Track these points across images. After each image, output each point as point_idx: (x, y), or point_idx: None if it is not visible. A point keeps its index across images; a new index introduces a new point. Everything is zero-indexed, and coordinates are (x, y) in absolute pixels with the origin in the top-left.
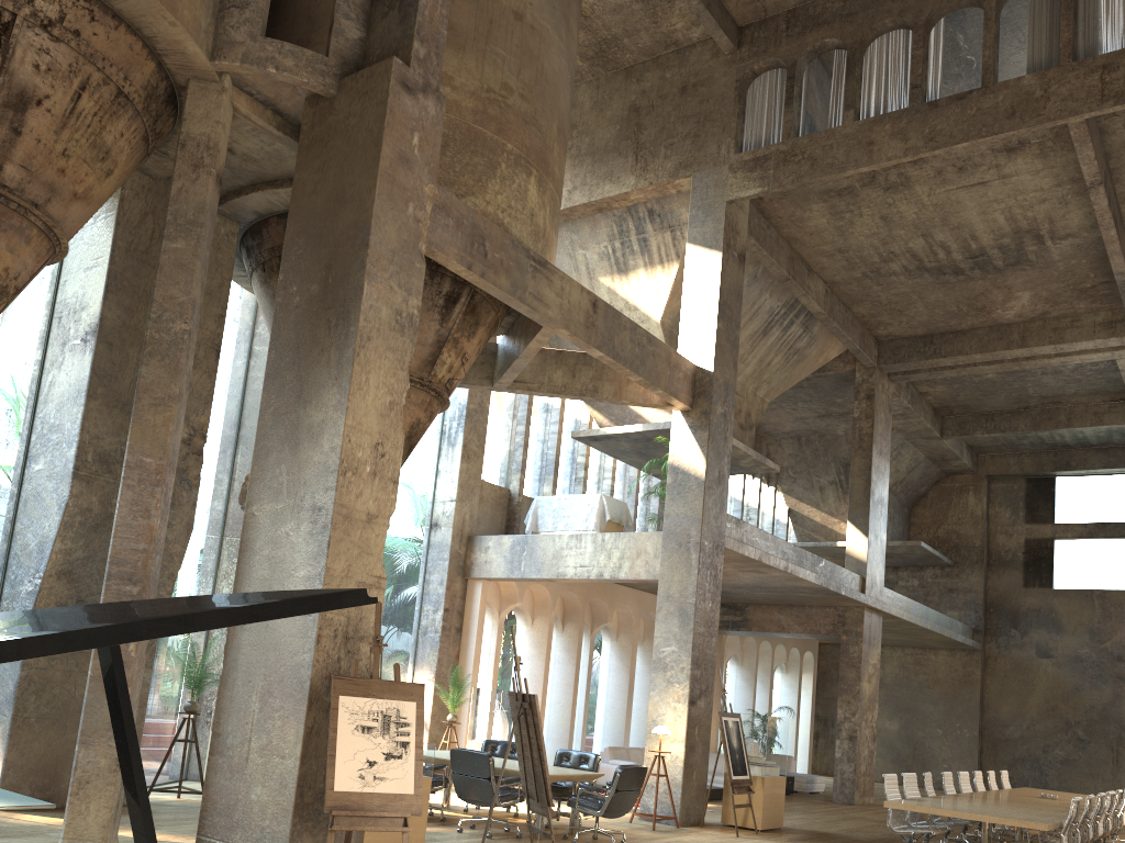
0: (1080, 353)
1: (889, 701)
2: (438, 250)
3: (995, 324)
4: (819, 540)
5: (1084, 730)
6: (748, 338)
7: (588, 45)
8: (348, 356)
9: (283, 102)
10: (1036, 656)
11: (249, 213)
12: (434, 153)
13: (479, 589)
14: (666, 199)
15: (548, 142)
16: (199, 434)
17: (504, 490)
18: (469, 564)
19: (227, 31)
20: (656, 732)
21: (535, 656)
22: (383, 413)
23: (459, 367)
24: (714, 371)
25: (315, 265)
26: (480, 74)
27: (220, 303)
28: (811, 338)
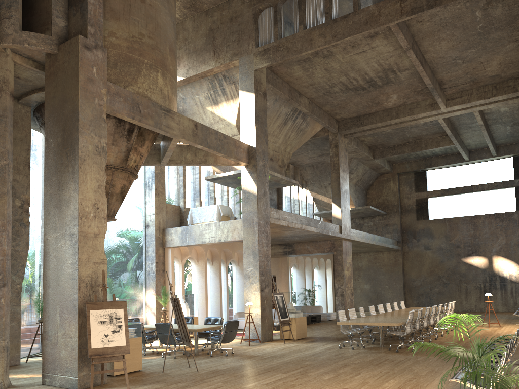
0: (422, 118)
1: (365, 276)
2: (117, 113)
3: (385, 109)
4: (327, 210)
5: (446, 279)
6: (278, 127)
7: (186, 2)
8: (76, 168)
9: (36, 56)
10: (424, 250)
11: (34, 102)
12: (104, 74)
13: (170, 252)
14: (229, 70)
15: (165, 55)
16: (26, 203)
17: (177, 206)
18: (164, 241)
19: (4, 29)
20: (247, 305)
21: (200, 277)
22: (96, 190)
23: (139, 159)
24: (256, 147)
25: (58, 129)
26: (128, 30)
27: (27, 144)
28: (307, 123)
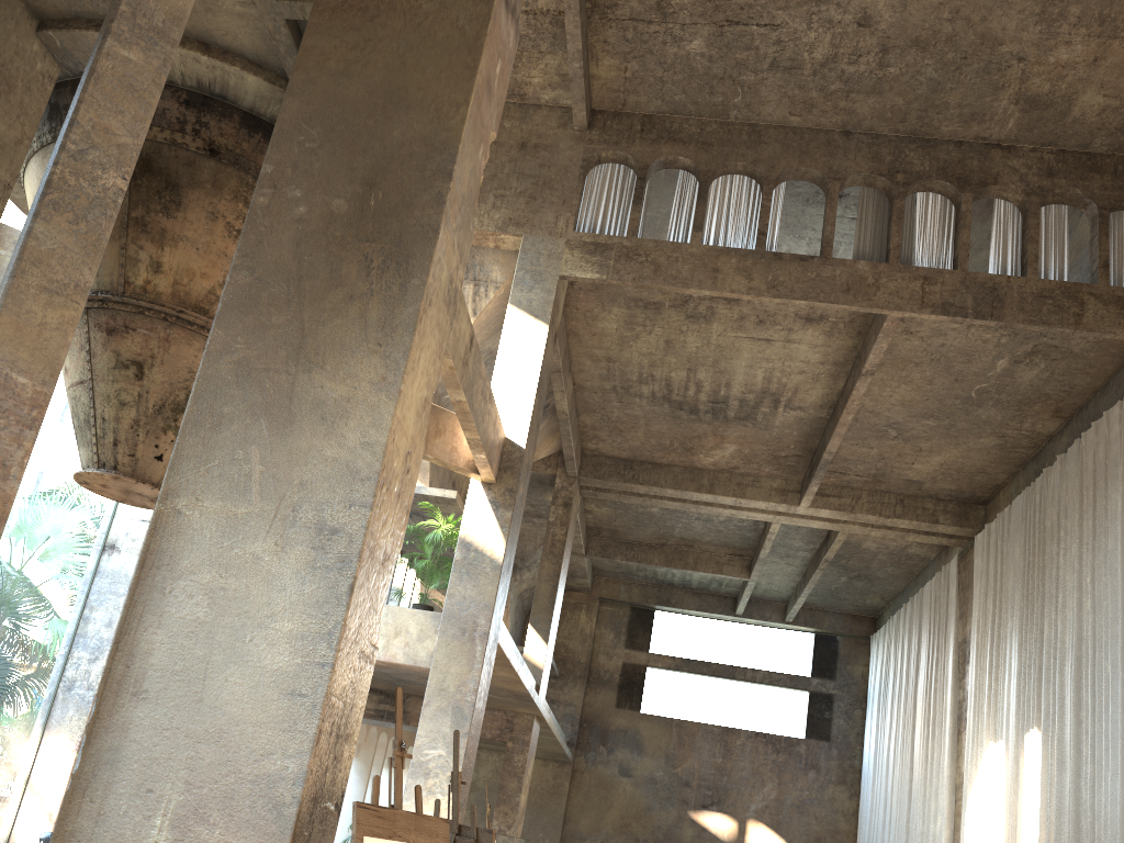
0: (750, 510)
1: (478, 806)
2: None
3: (691, 466)
4: None
5: None
6: None
7: None
8: (406, 318)
9: None
10: (618, 774)
11: None
12: (503, 95)
13: None
14: (480, 249)
15: None
16: None
17: None
18: None
19: None
20: None
21: None
22: (419, 411)
23: None
24: (526, 448)
25: (342, 173)
26: None
27: (11, 167)
28: None
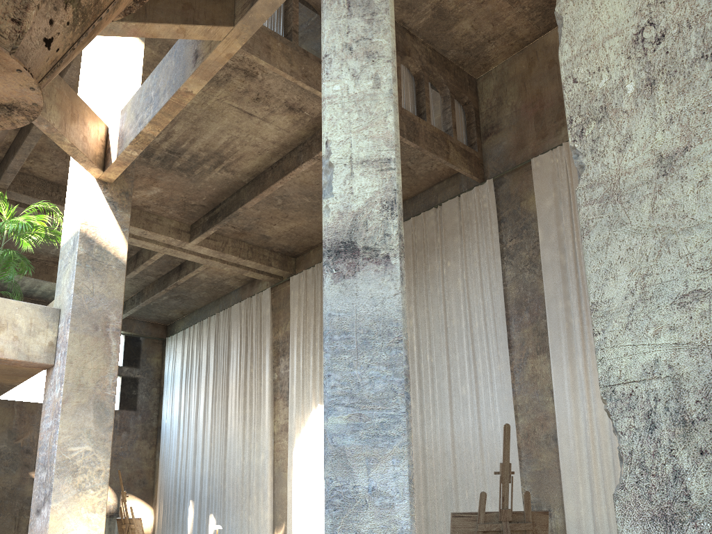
0: (148, 241)
1: None
2: None
3: None
4: None
5: None
6: None
7: None
8: None
9: None
10: None
11: None
12: None
13: None
14: None
15: None
16: None
17: None
18: None
19: None
20: None
21: None
22: None
23: None
24: None
25: None
26: None
27: None
28: None
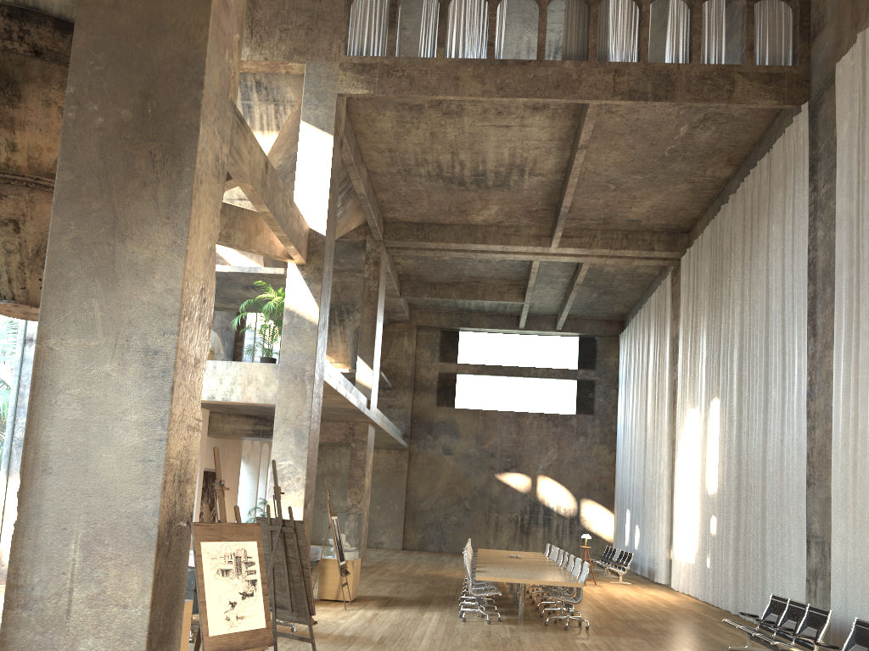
0: (515, 253)
1: (343, 487)
2: None
3: (467, 224)
4: None
5: (470, 503)
6: None
7: None
8: (184, 197)
9: None
10: (443, 454)
11: None
12: (240, 3)
13: None
14: (275, 76)
15: (244, 6)
16: None
17: None
18: None
19: None
20: None
21: None
22: (206, 258)
23: None
24: (326, 235)
25: (125, 88)
26: None
27: None
28: (344, 212)
